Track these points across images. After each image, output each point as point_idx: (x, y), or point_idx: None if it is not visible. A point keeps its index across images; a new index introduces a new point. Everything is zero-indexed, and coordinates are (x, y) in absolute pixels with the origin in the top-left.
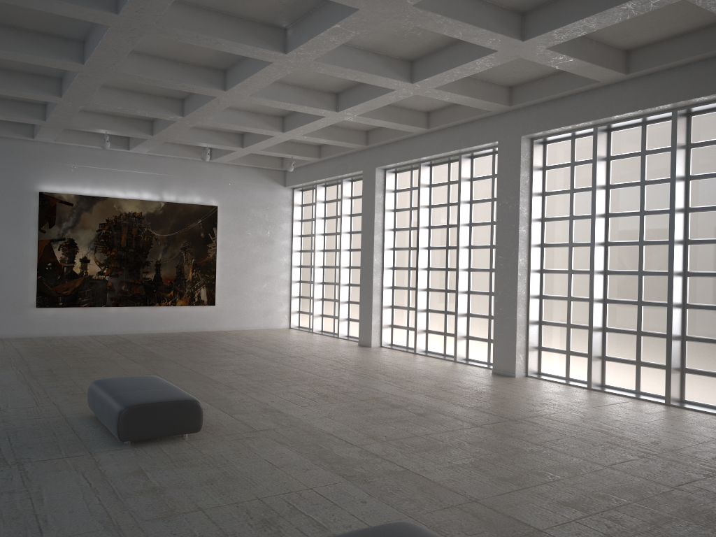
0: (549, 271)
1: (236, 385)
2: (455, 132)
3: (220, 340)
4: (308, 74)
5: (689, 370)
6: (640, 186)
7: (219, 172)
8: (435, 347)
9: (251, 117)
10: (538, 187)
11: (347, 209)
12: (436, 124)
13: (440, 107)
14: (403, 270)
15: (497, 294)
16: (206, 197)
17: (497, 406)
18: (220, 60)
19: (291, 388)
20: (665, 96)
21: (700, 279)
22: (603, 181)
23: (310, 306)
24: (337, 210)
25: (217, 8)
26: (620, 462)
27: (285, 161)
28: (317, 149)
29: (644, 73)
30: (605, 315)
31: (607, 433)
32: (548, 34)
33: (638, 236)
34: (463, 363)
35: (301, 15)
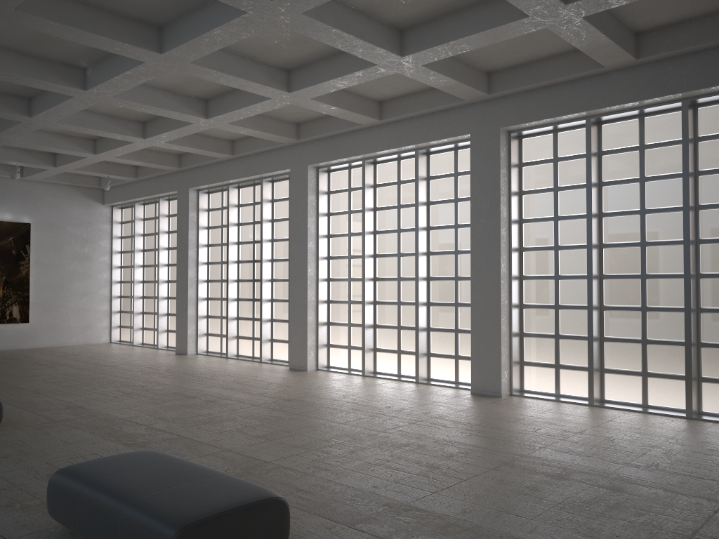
0: (334, 279)
1: (43, 391)
2: (256, 159)
3: (34, 355)
4: (113, 105)
5: (432, 354)
6: (397, 209)
7: (32, 189)
8: (246, 351)
9: (61, 139)
10: (323, 208)
11: (165, 226)
12: (240, 152)
13: (242, 137)
14: (216, 283)
15: (292, 300)
16: (18, 214)
17: (279, 392)
18: (24, 89)
19: (98, 390)
20: (408, 139)
21: (439, 282)
22: (371, 204)
23: (131, 320)
24: (155, 227)
25: (17, 48)
26: (353, 420)
27: (103, 180)
28: (133, 170)
29: (393, 120)
30: (375, 314)
31: (357, 403)
32: (307, 89)
33: (397, 249)
34: (267, 363)
35: (98, 59)
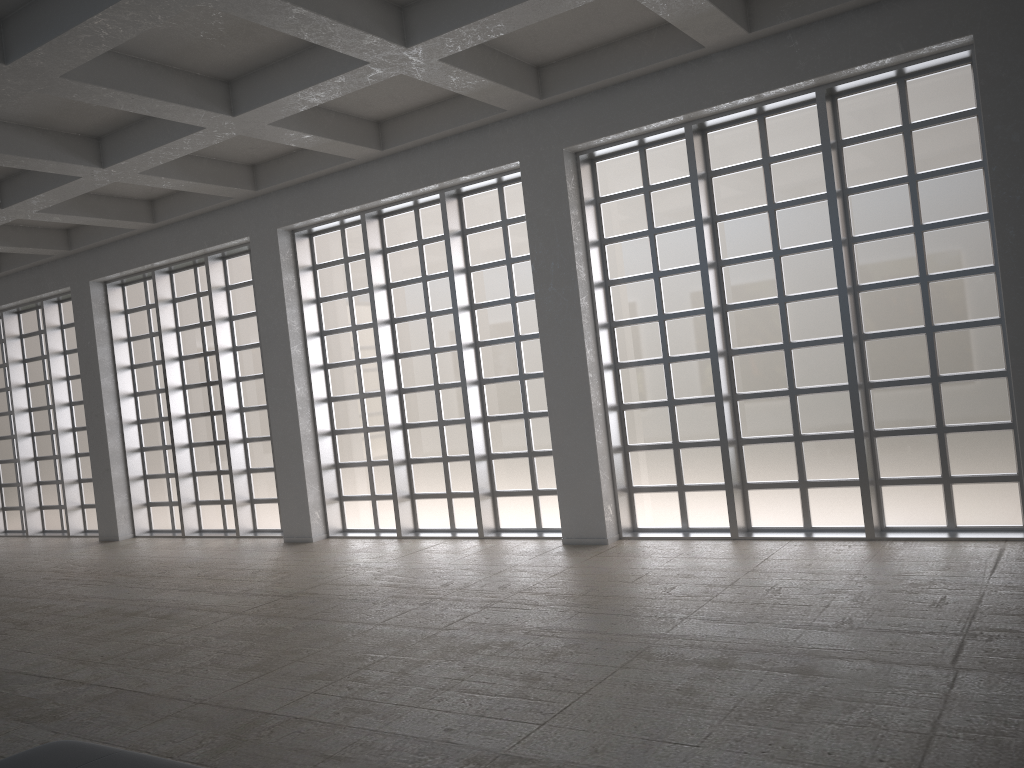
0: (339, 398)
1: None
2: (193, 226)
3: None
4: None
5: (499, 493)
6: (422, 282)
7: None
8: (212, 522)
9: None
10: (309, 292)
11: (58, 344)
12: (165, 217)
13: (166, 193)
14: (153, 423)
15: (276, 437)
16: None
17: (274, 583)
18: None
19: None
20: (427, 175)
21: (497, 385)
22: (382, 279)
23: (19, 497)
24: (42, 346)
25: None
26: (396, 615)
27: None
28: None
29: (401, 148)
30: (407, 444)
31: (397, 586)
32: (262, 109)
33: (428, 343)
34: (249, 538)
35: None
